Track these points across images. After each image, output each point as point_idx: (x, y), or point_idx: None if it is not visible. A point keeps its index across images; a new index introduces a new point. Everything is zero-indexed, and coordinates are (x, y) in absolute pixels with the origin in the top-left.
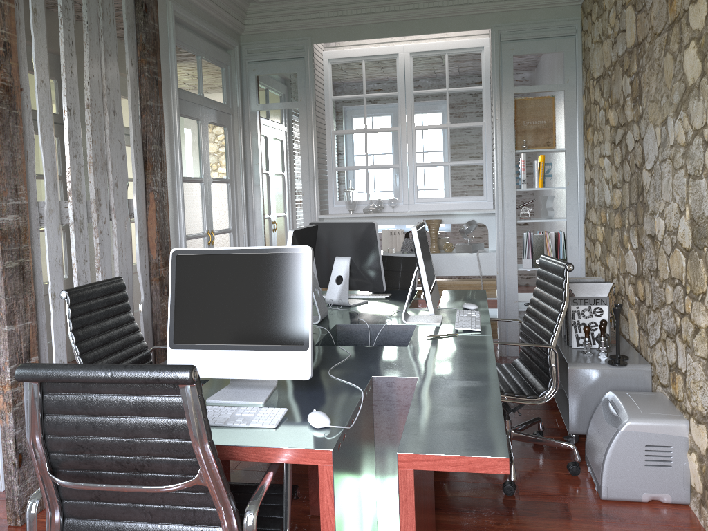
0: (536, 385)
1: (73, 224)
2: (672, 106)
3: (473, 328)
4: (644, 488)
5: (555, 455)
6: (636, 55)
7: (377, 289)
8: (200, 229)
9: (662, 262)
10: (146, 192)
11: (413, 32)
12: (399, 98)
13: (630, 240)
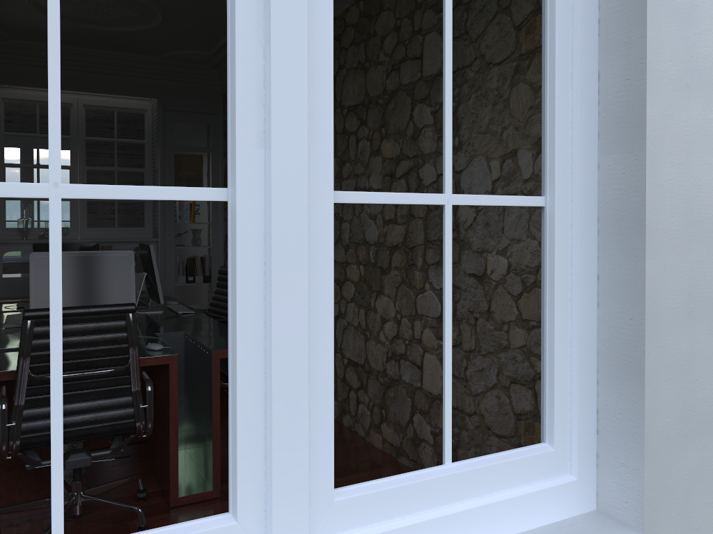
0: None
1: None
2: None
3: (190, 311)
4: None
5: None
6: None
7: None
8: None
9: None
10: None
11: (92, 90)
12: (73, 141)
13: None
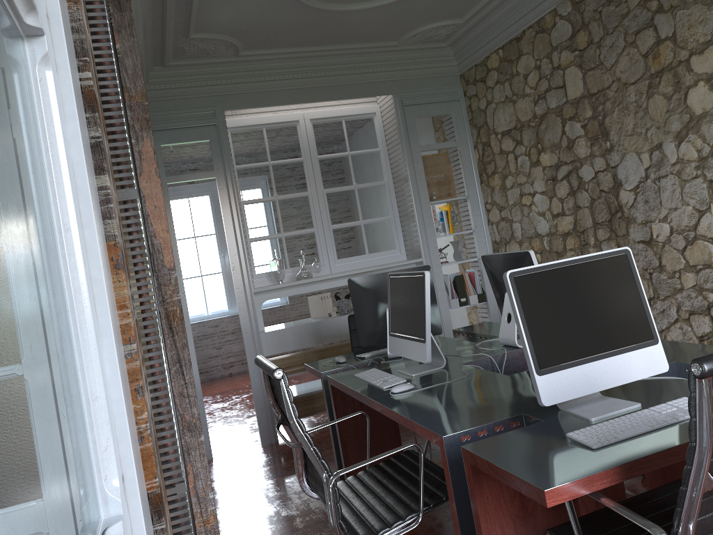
0: None
1: None
2: (669, 133)
3: None
4: None
5: None
6: (589, 104)
7: (434, 332)
8: None
9: (671, 257)
10: None
11: (324, 98)
12: (306, 163)
13: None
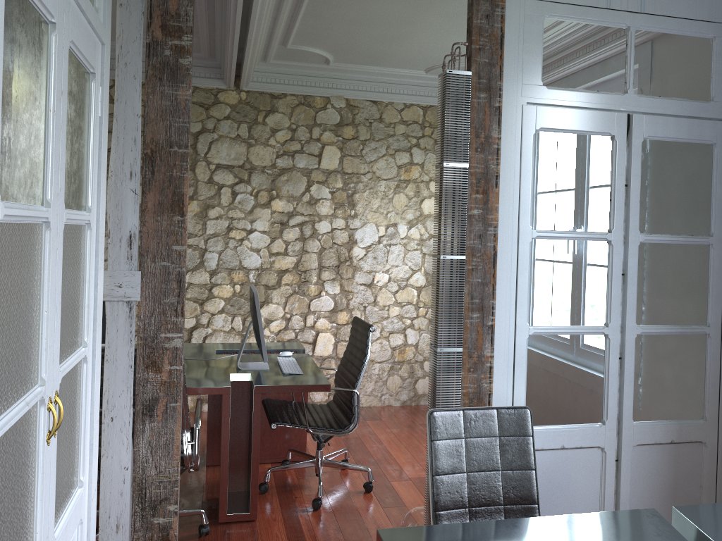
0: None
1: None
2: None
3: None
4: None
5: None
6: None
7: None
8: None
9: None
10: None
11: None
12: None
13: None
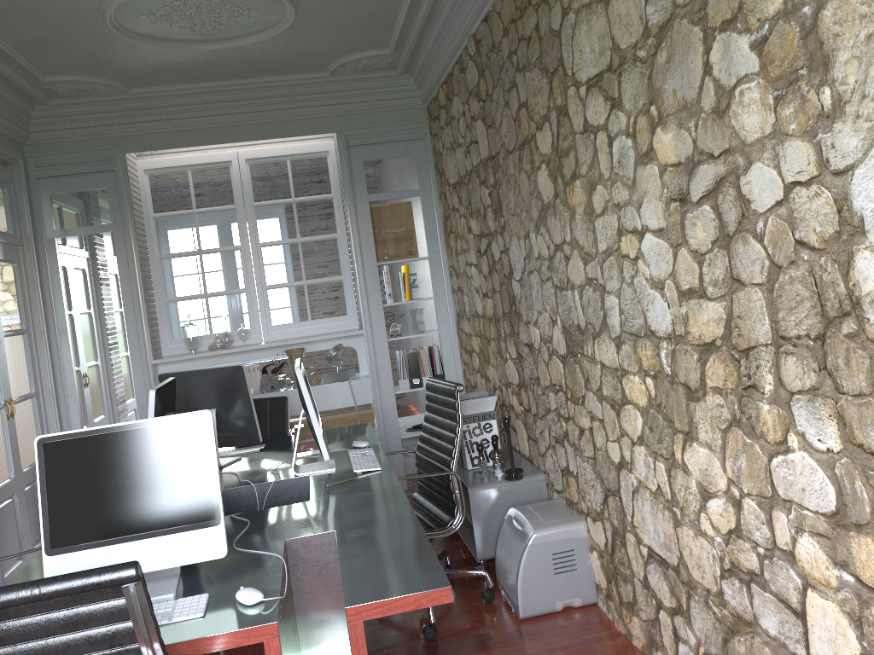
0: (442, 516)
1: None
2: (532, 221)
3: (373, 468)
4: (557, 597)
5: (467, 587)
6: (491, 168)
7: (252, 441)
8: None
9: (542, 370)
10: None
11: (248, 137)
12: (239, 212)
13: (508, 350)
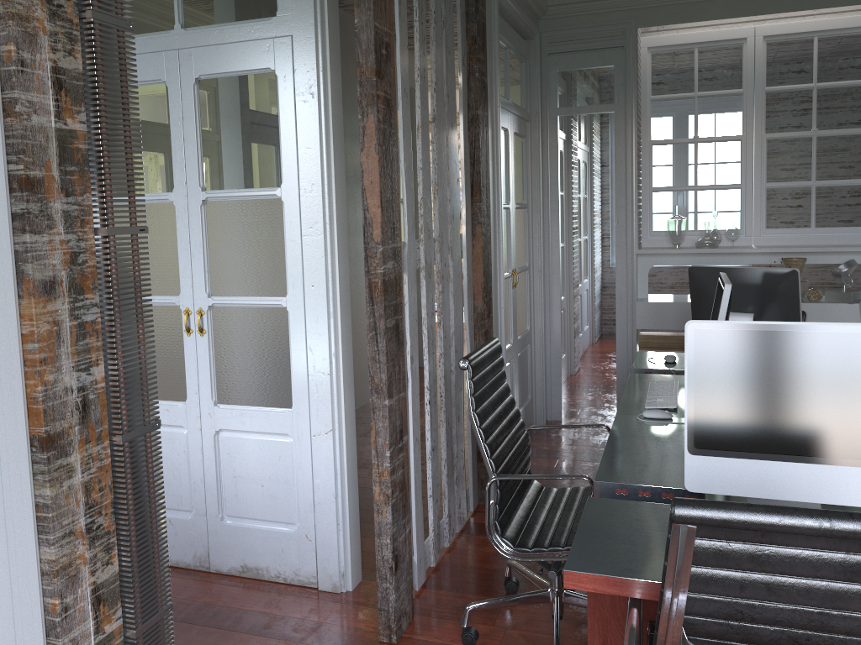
0: None
1: (424, 268)
2: None
3: None
4: None
5: None
6: None
7: None
8: (506, 268)
9: None
10: (472, 224)
11: (779, 8)
12: (746, 97)
13: None
